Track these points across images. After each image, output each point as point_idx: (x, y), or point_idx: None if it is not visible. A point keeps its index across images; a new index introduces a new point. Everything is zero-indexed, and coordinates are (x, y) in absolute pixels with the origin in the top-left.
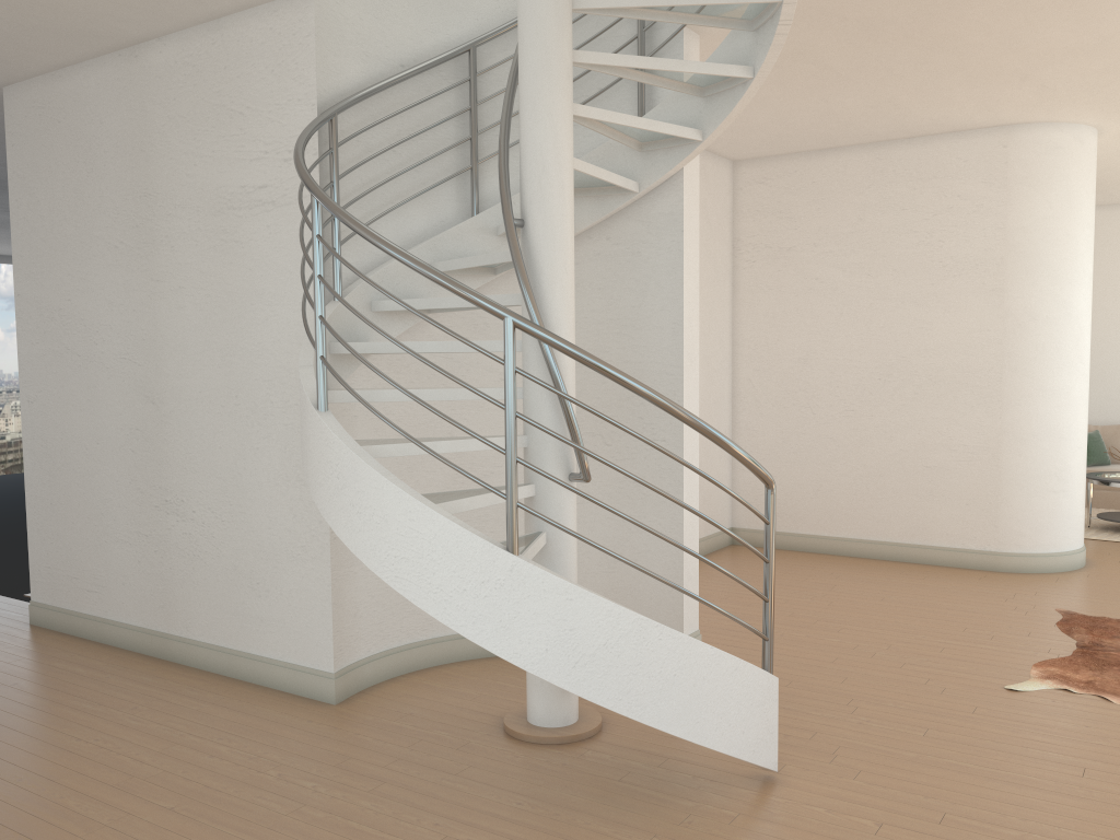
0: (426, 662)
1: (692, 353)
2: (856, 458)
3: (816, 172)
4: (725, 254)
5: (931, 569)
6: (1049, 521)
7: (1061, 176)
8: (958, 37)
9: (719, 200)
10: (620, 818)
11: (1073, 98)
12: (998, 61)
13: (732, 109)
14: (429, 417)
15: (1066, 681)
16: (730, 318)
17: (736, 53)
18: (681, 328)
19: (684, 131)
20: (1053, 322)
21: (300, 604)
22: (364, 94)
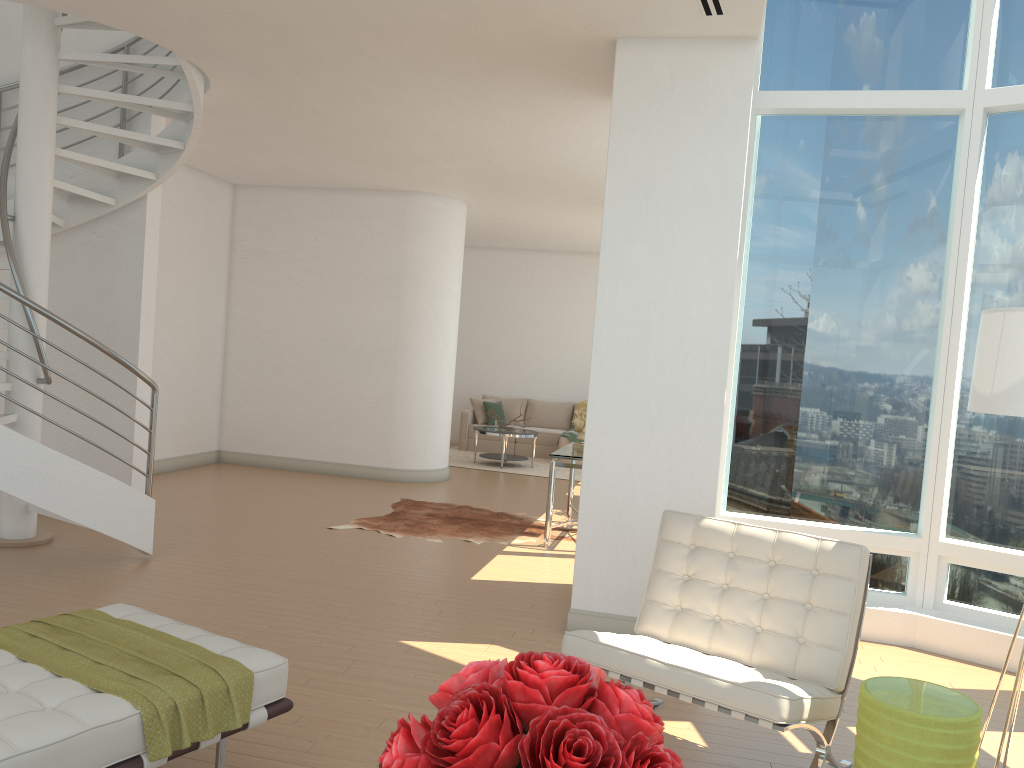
0: None
1: (149, 314)
2: (306, 403)
3: (290, 202)
4: (224, 250)
5: (346, 478)
6: (421, 448)
7: (438, 229)
8: (335, 140)
9: (220, 211)
10: (40, 572)
11: (434, 183)
12: (370, 156)
13: (174, 165)
14: None
15: (365, 525)
16: (225, 297)
17: (177, 131)
18: (141, 297)
19: (143, 173)
20: (429, 320)
21: None
22: None
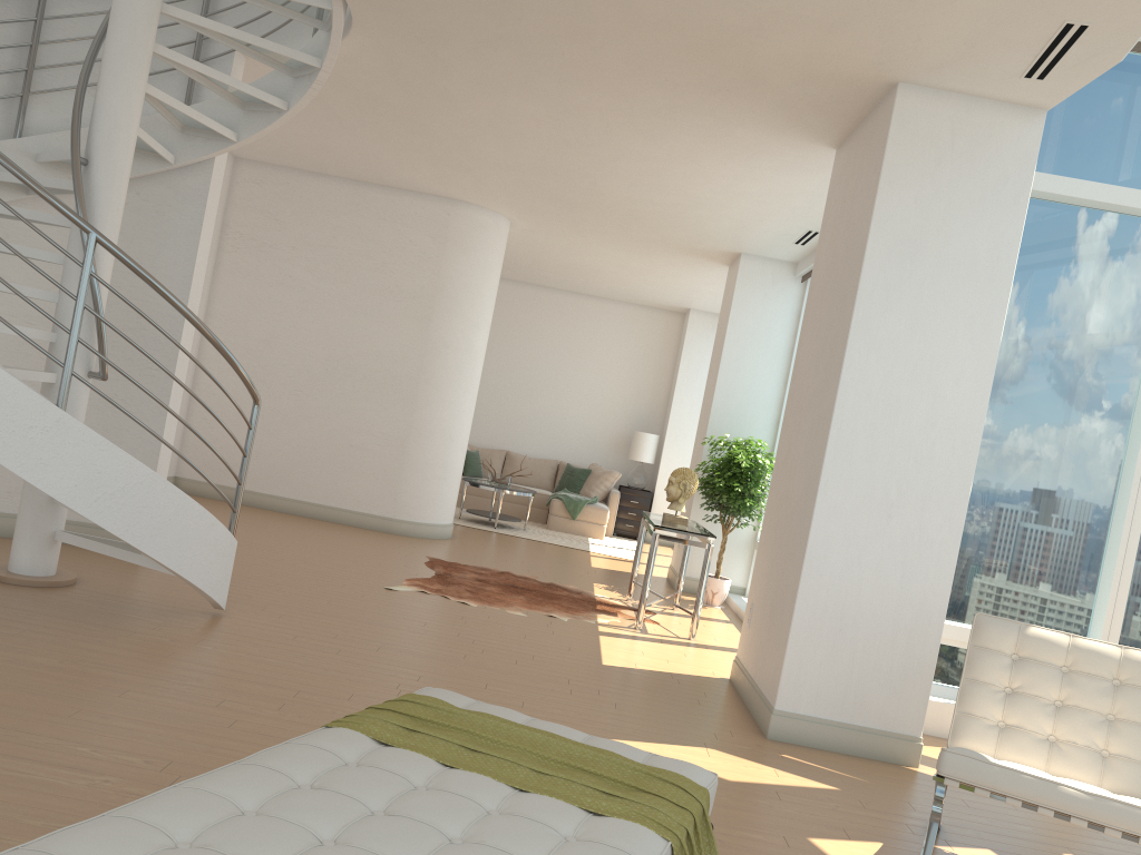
0: None
1: (195, 305)
2: (297, 431)
3: (305, 189)
4: (214, 235)
5: (342, 526)
6: (433, 499)
7: (482, 248)
8: (430, 129)
9: None
10: (106, 624)
11: (497, 195)
12: (453, 154)
13: (266, 127)
14: None
15: (425, 588)
16: (208, 292)
17: (277, 87)
18: (190, 282)
19: (224, 131)
20: (460, 352)
21: None
22: None
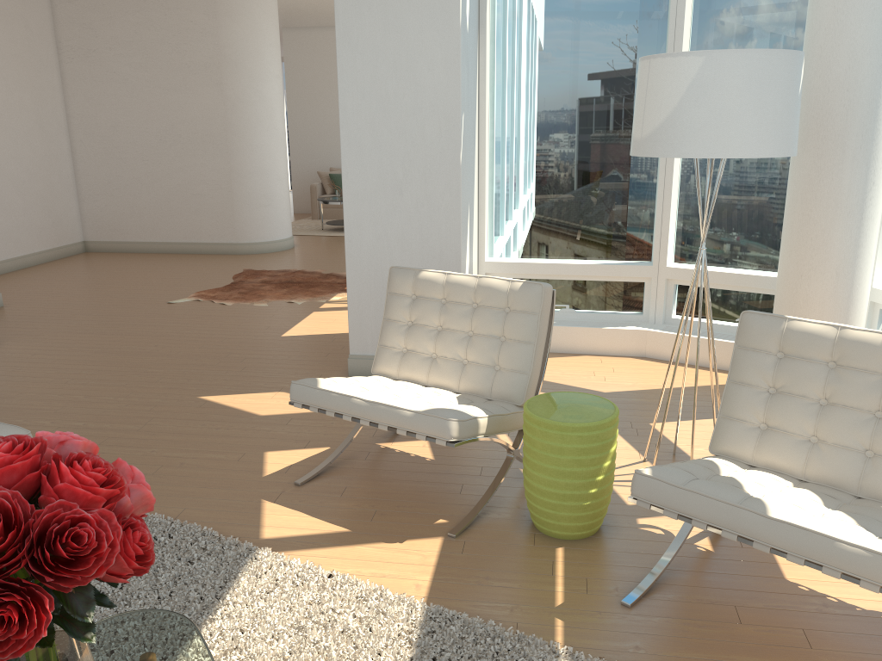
0: None
1: None
2: (154, 191)
3: None
4: (50, 52)
5: (200, 256)
6: (263, 223)
7: (249, 13)
8: None
9: (38, 13)
10: None
11: None
12: None
13: None
14: None
15: (202, 297)
16: (62, 98)
17: None
18: None
19: None
20: (253, 104)
21: None
22: None
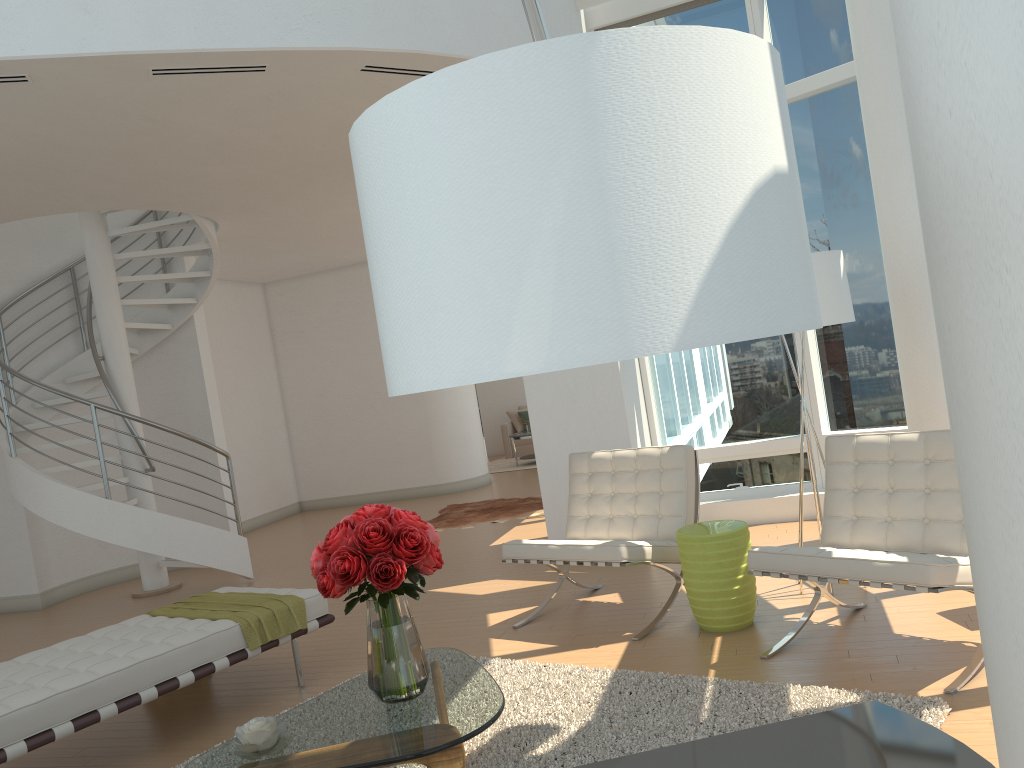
0: (93, 586)
1: (215, 404)
2: (359, 446)
3: (309, 286)
4: (266, 339)
5: (405, 500)
6: (460, 462)
7: None
8: (325, 236)
9: (256, 308)
10: None
11: None
12: (356, 239)
13: (207, 289)
14: (76, 457)
15: None
16: (276, 376)
17: (204, 263)
18: (206, 392)
19: (186, 300)
20: None
21: (15, 563)
22: (14, 302)
